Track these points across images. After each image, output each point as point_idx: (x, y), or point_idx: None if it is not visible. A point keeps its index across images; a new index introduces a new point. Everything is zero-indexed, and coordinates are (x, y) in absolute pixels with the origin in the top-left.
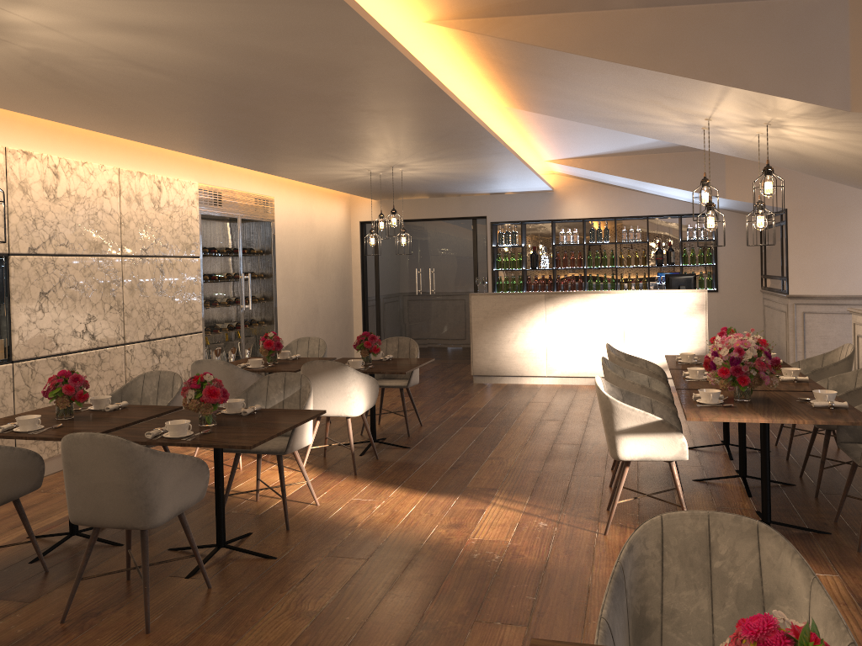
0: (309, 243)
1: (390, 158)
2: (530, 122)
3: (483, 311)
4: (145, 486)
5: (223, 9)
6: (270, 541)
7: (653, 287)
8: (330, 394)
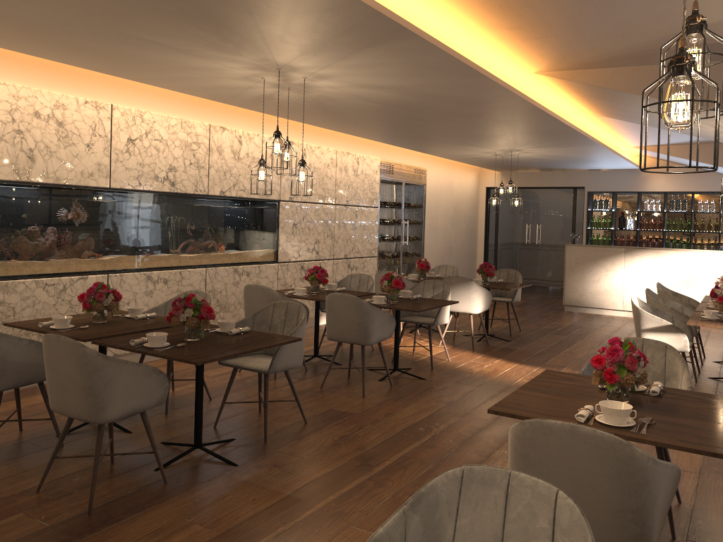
0: (448, 201)
1: (509, 146)
2: (614, 122)
3: (575, 258)
4: (366, 323)
5: (420, 79)
6: (422, 372)
7: (722, 249)
8: (460, 298)
